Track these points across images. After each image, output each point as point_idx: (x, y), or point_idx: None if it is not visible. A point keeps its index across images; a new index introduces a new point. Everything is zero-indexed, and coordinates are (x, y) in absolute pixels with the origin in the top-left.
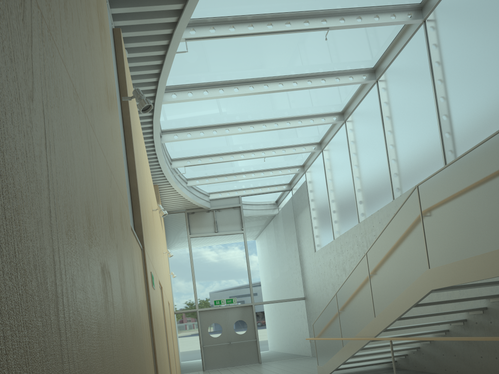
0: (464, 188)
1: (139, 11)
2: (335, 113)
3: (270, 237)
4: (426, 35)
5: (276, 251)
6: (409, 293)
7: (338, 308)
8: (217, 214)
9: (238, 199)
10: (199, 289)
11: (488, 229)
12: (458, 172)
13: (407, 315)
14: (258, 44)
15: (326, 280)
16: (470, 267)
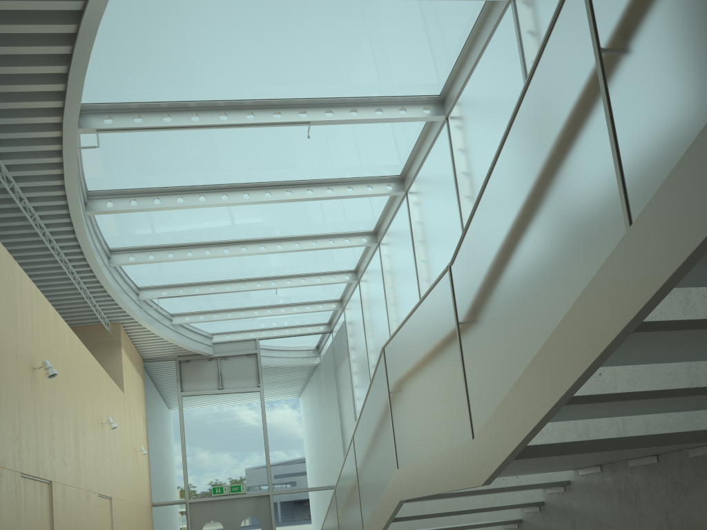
0: (416, 357)
1: (3, 91)
2: (364, 233)
3: (299, 398)
4: (449, 136)
5: (307, 417)
6: (384, 502)
7: (337, 512)
8: (223, 363)
9: (254, 344)
10: (192, 470)
11: (436, 420)
12: (411, 335)
13: (445, 522)
14: (217, 139)
15: None
16: (425, 473)
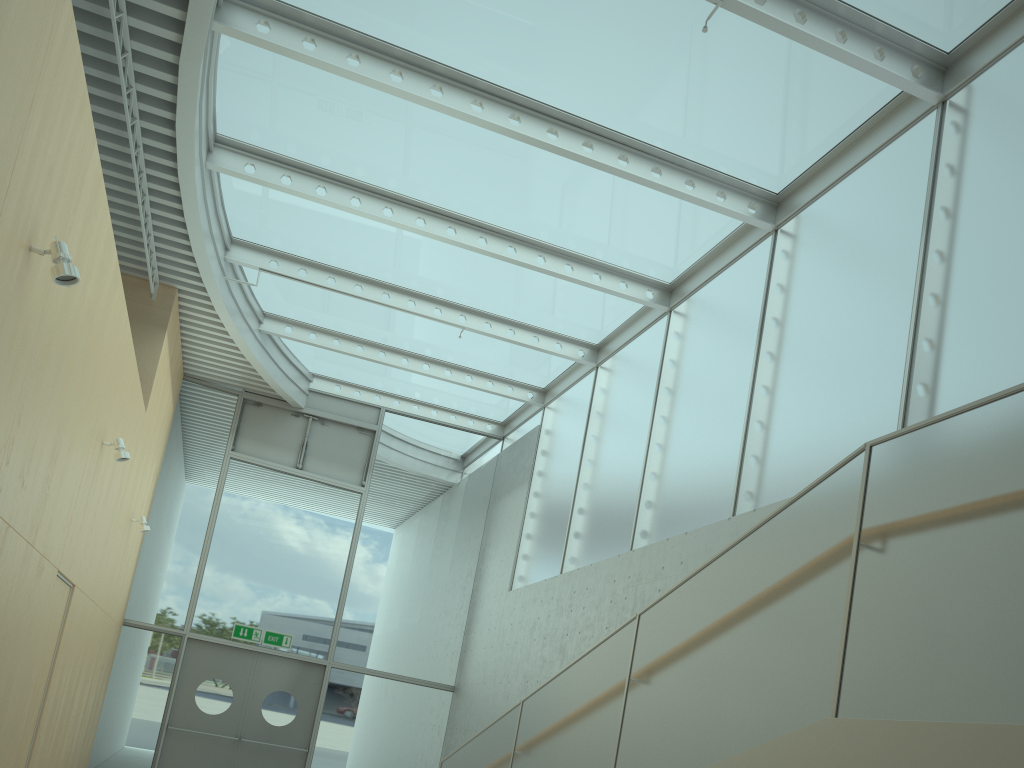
0: None
1: None
2: (653, 283)
3: (421, 526)
4: (939, 135)
5: (423, 561)
6: None
7: (517, 743)
8: (316, 428)
9: (376, 415)
10: (209, 585)
11: None
12: None
13: None
14: None
15: (514, 664)
16: (1011, 759)
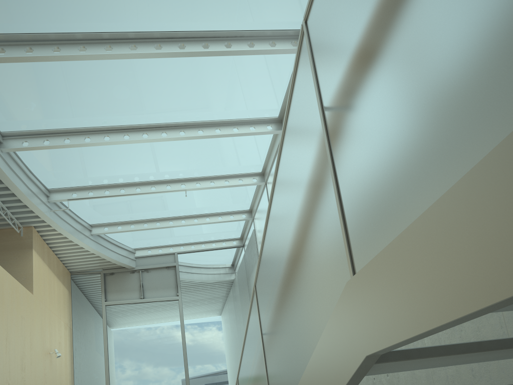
0: None
1: None
2: (269, 120)
3: (215, 305)
4: None
5: (222, 323)
6: (316, 374)
7: None
8: (145, 275)
9: (173, 257)
10: (113, 374)
11: None
12: None
13: None
14: None
15: None
16: None
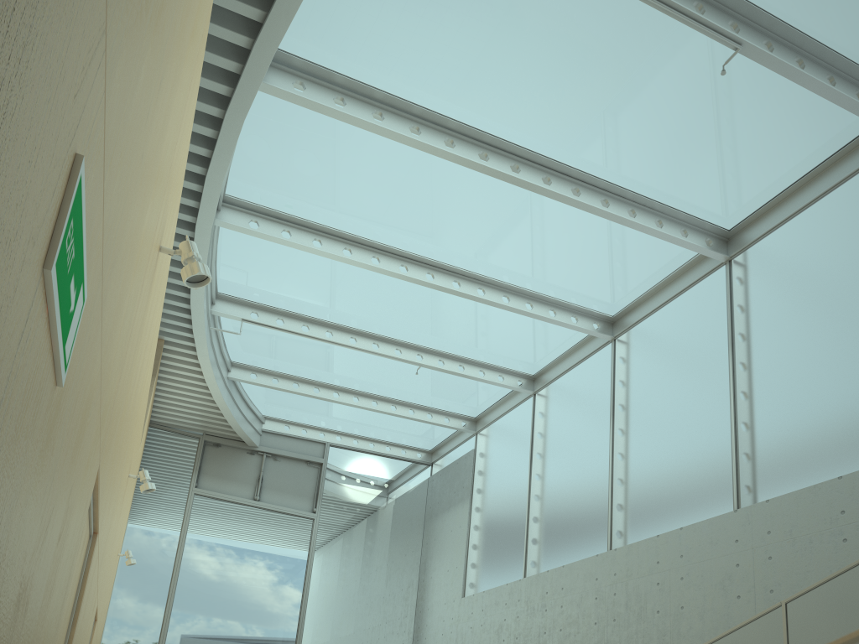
0: None
1: None
2: (598, 316)
3: (368, 545)
4: None
5: (372, 576)
6: None
7: None
8: (270, 463)
9: (322, 449)
10: (179, 612)
11: None
12: None
13: None
14: (557, 27)
15: None
16: None
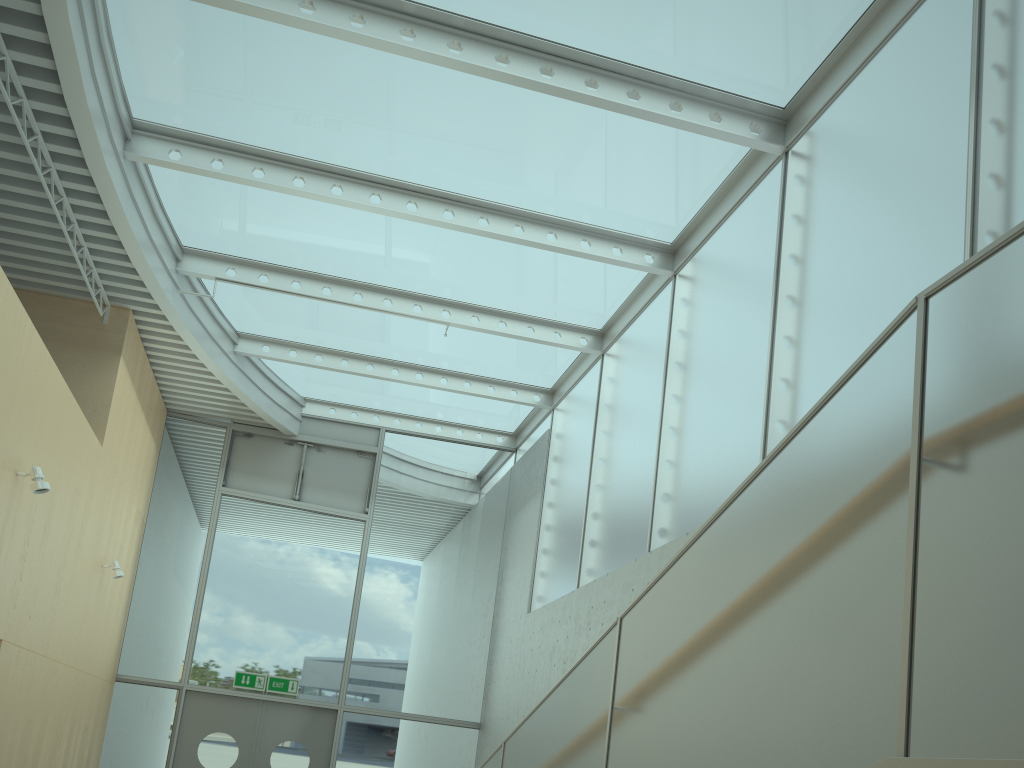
0: None
1: None
2: (652, 245)
3: (432, 551)
4: None
5: (437, 589)
6: None
7: None
8: (312, 455)
9: (376, 436)
10: (206, 632)
11: None
12: None
13: None
14: None
15: (536, 694)
16: None
